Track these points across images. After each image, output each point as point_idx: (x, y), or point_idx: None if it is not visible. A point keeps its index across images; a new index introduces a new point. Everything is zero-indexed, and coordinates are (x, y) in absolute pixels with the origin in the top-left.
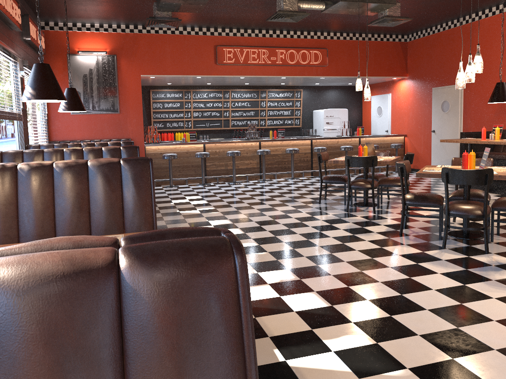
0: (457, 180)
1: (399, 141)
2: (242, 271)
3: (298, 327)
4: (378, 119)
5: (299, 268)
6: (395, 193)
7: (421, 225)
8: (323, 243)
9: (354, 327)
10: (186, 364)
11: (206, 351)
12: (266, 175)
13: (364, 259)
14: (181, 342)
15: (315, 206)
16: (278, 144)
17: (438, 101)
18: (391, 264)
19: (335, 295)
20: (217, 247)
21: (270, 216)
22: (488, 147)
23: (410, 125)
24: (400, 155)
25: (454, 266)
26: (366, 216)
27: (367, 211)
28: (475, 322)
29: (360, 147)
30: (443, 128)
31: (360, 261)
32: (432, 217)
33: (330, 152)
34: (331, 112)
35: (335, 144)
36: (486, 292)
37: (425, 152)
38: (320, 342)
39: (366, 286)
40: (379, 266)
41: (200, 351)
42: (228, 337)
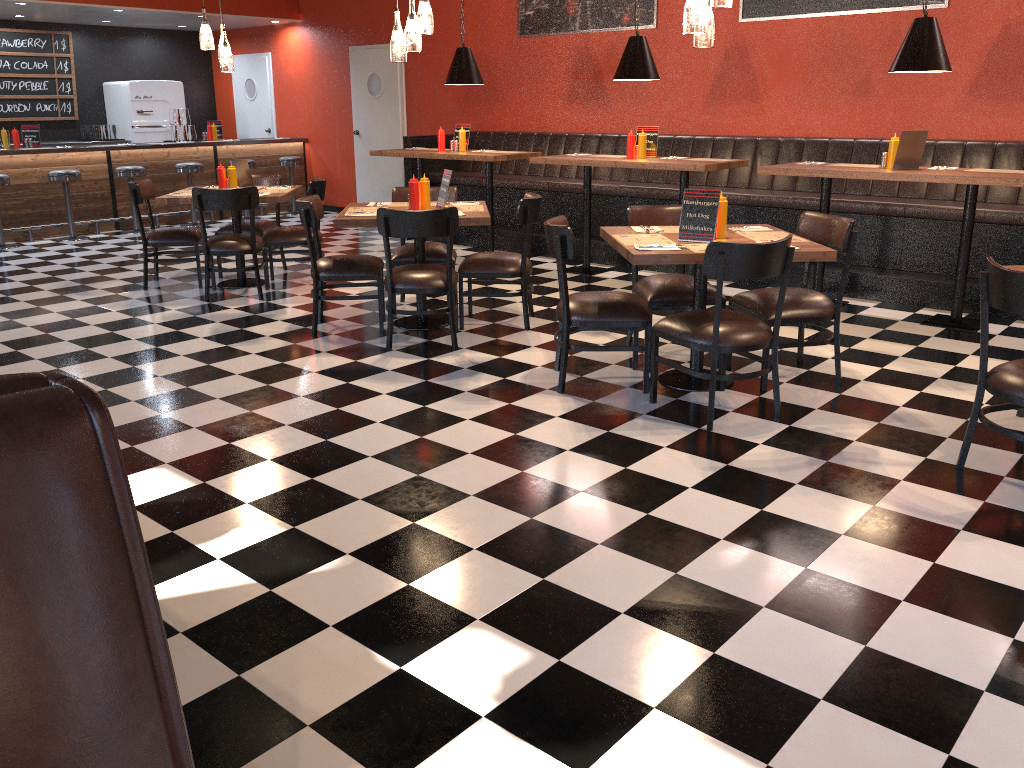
0: (403, 230)
1: (295, 152)
2: (108, 435)
3: (145, 533)
4: (250, 106)
5: (126, 425)
6: (296, 256)
7: (349, 314)
8: (169, 369)
9: (251, 511)
10: (40, 588)
11: (70, 562)
12: (6, 235)
13: (253, 389)
14: (27, 557)
15: (136, 295)
16: (27, 161)
17: (361, 74)
18: (303, 391)
19: (208, 464)
20: (59, 404)
21: (35, 327)
22: (450, 164)
23: (313, 119)
24: (298, 180)
25: (407, 379)
26: (247, 306)
27: (248, 296)
28: (443, 460)
29: (222, 169)
30: (375, 127)
31: (247, 394)
32: (366, 298)
33: (155, 176)
34: (146, 89)
35: (163, 160)
36: (457, 412)
37: (345, 173)
38: (193, 549)
39: (263, 437)
40: (282, 398)
41: (60, 564)
42: (100, 536)
